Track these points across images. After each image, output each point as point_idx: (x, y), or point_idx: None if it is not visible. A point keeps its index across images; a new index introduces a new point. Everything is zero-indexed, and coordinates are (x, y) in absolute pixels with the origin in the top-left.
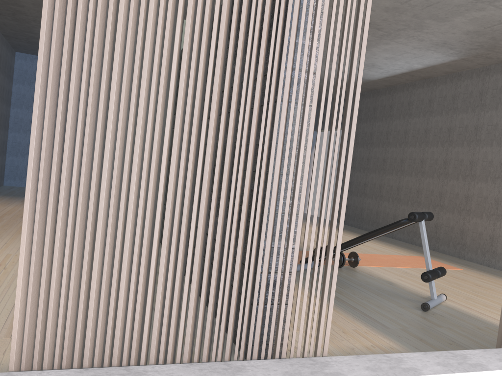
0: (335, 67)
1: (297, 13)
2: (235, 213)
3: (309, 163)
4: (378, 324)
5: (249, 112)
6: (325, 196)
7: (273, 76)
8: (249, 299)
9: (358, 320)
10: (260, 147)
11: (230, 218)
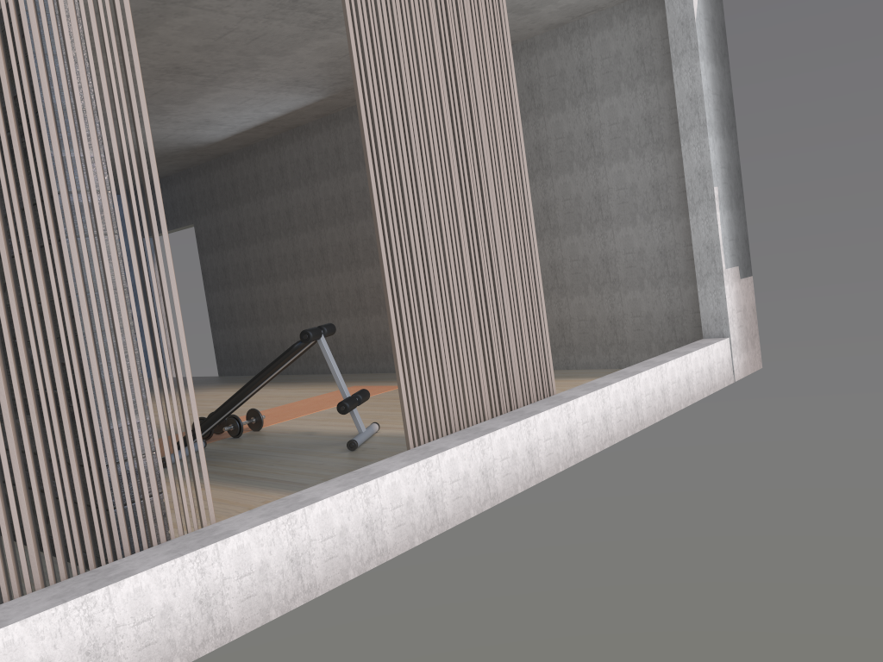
0: (125, 194)
1: (57, 142)
2: (50, 395)
3: (126, 312)
4: (295, 484)
5: (31, 271)
6: (158, 344)
7: (49, 222)
8: (99, 489)
9: (268, 489)
10: (58, 310)
11: (45, 403)
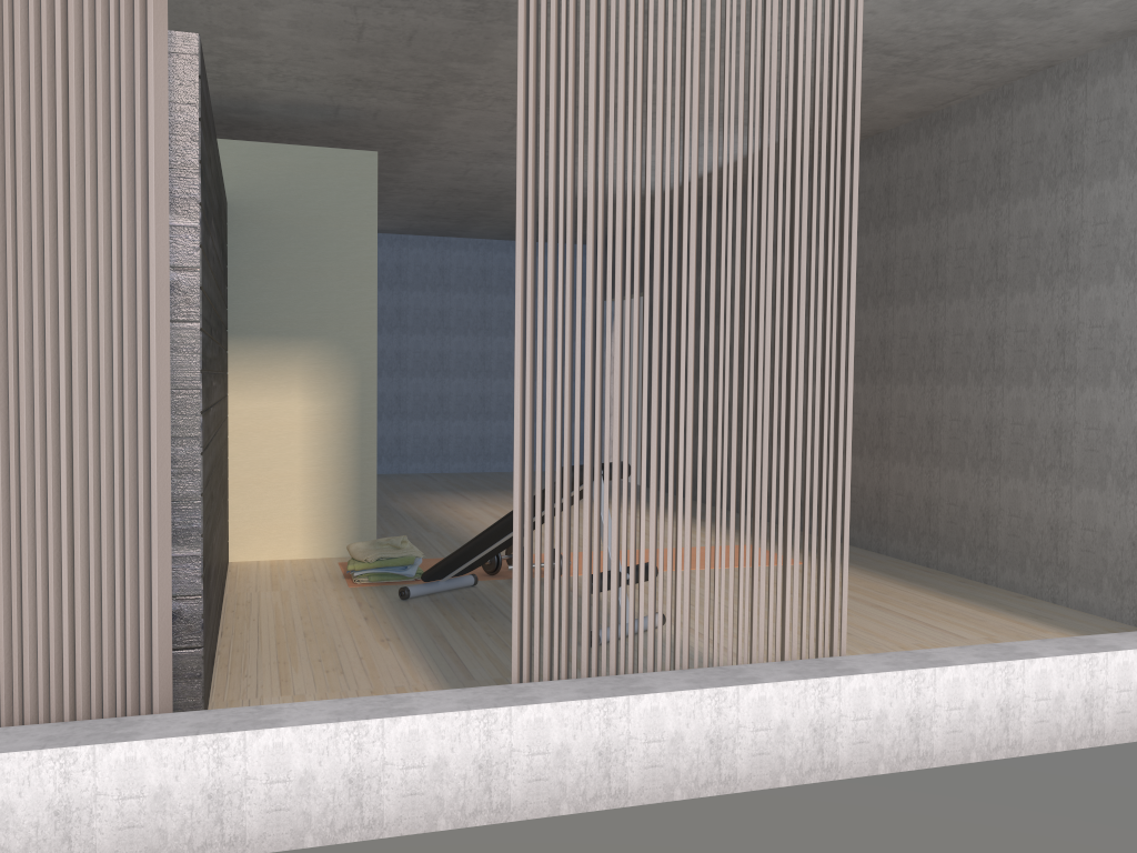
0: (103, 283)
1: (23, 214)
2: None
3: (78, 429)
4: (462, 674)
5: None
6: (116, 474)
7: None
8: (3, 637)
9: (430, 671)
10: None
11: None
